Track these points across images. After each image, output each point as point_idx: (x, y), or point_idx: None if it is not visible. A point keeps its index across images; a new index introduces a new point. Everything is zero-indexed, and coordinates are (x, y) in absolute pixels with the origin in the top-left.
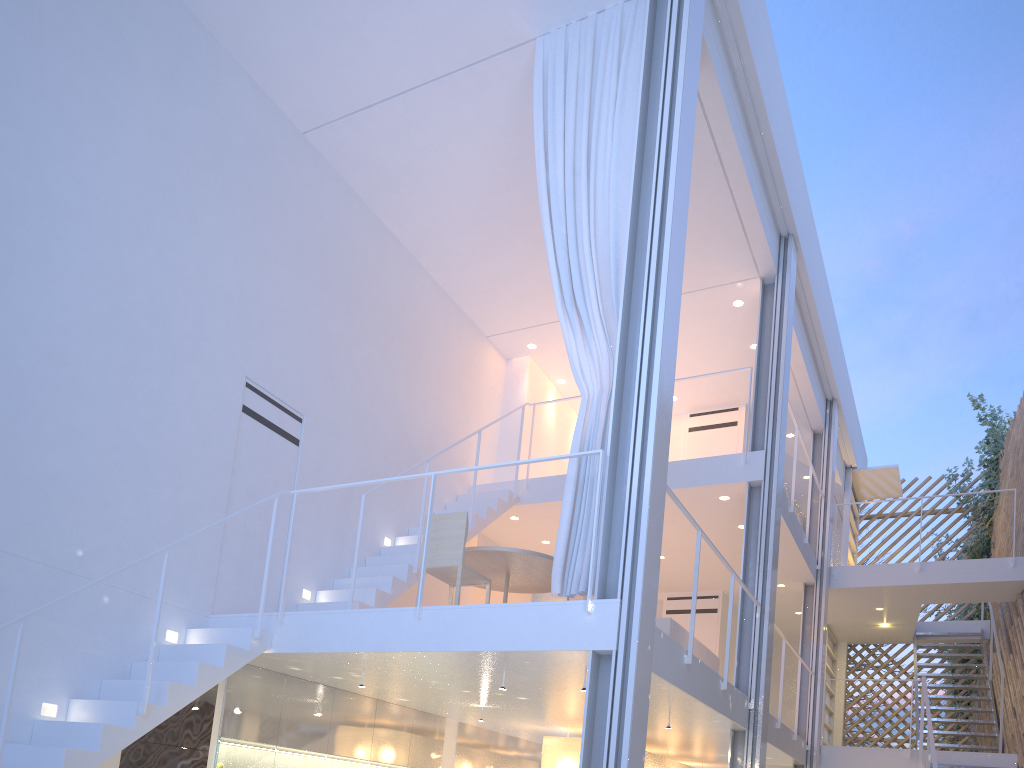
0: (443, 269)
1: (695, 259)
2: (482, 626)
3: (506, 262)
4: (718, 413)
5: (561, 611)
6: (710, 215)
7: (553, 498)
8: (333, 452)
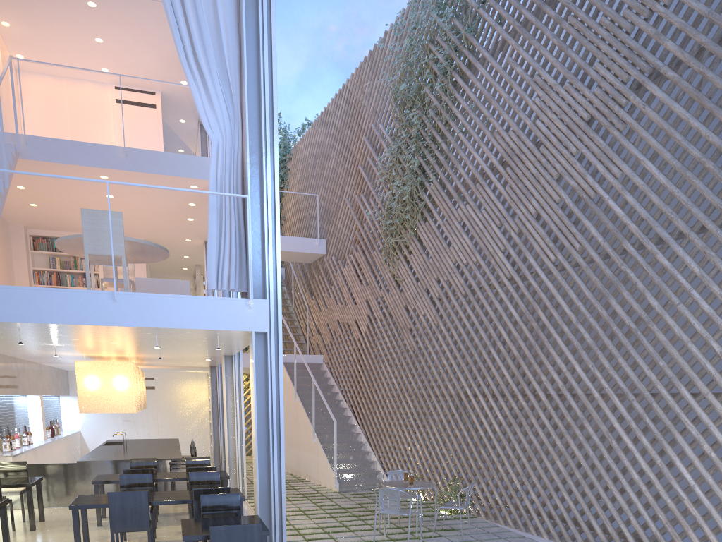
0: None
1: None
2: (171, 310)
3: None
4: (139, 93)
5: (230, 304)
6: None
7: (55, 160)
8: None
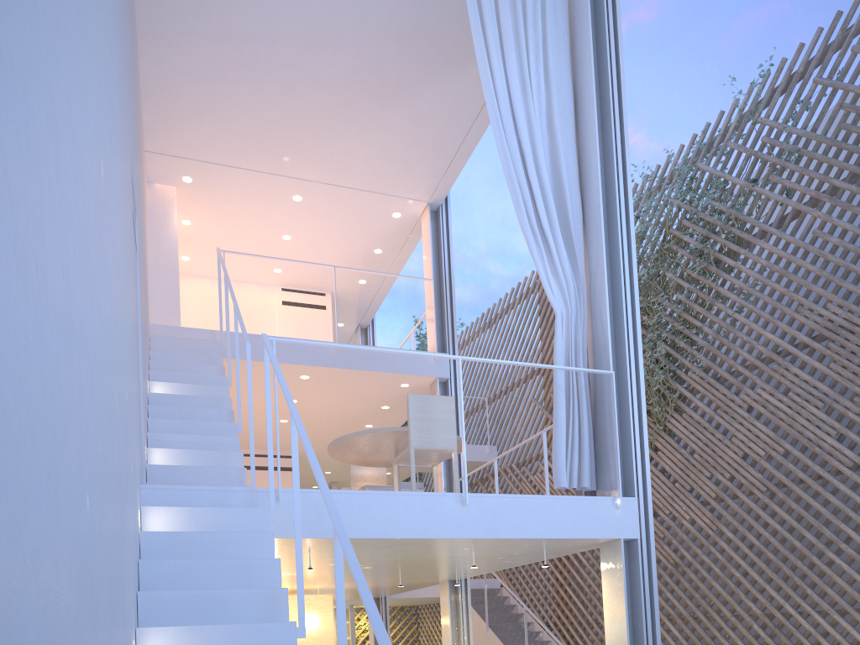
0: (160, 63)
1: (399, 169)
2: (528, 515)
3: (238, 91)
4: (308, 294)
5: (595, 505)
6: (440, 142)
7: (259, 358)
8: (140, 269)
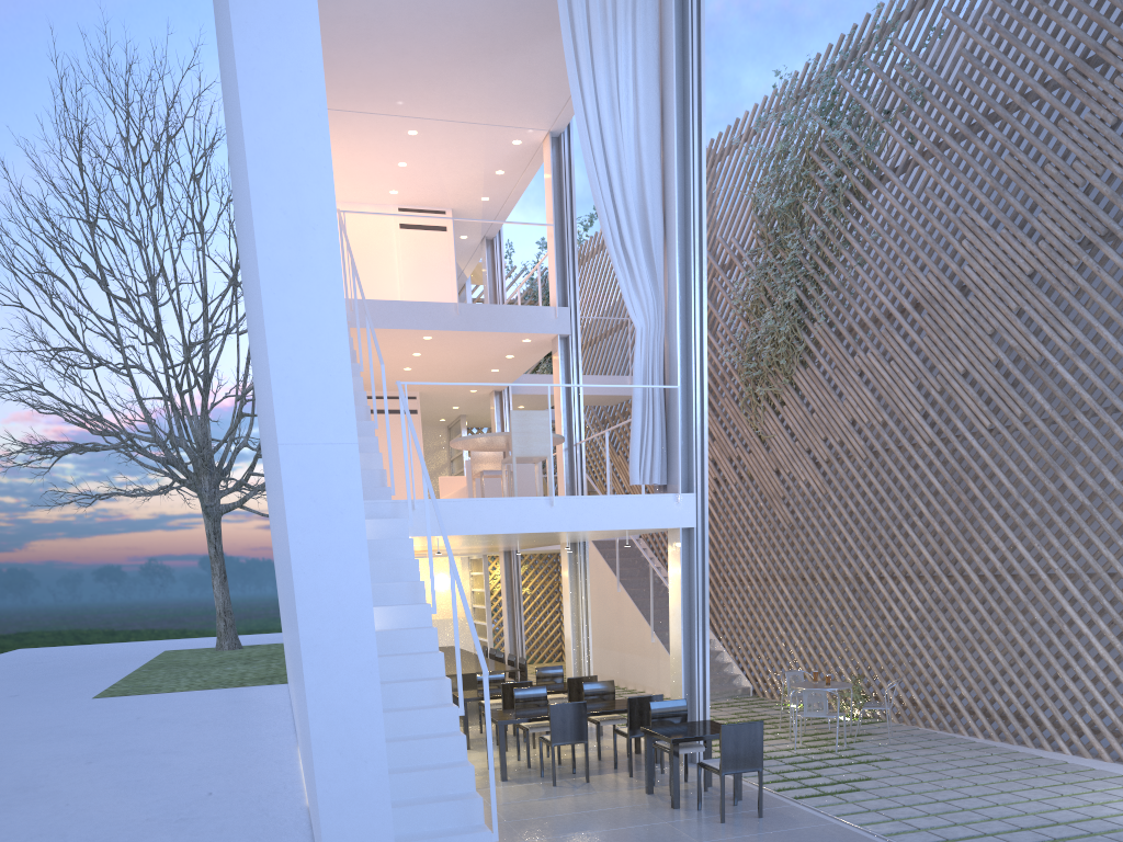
0: None
1: (515, 106)
2: (603, 512)
3: (352, 56)
4: (427, 213)
5: (659, 501)
6: (555, 84)
7: (383, 325)
8: None
